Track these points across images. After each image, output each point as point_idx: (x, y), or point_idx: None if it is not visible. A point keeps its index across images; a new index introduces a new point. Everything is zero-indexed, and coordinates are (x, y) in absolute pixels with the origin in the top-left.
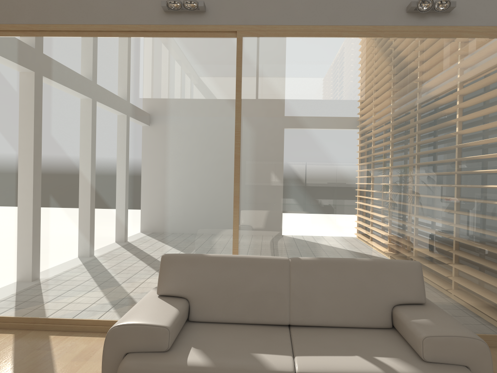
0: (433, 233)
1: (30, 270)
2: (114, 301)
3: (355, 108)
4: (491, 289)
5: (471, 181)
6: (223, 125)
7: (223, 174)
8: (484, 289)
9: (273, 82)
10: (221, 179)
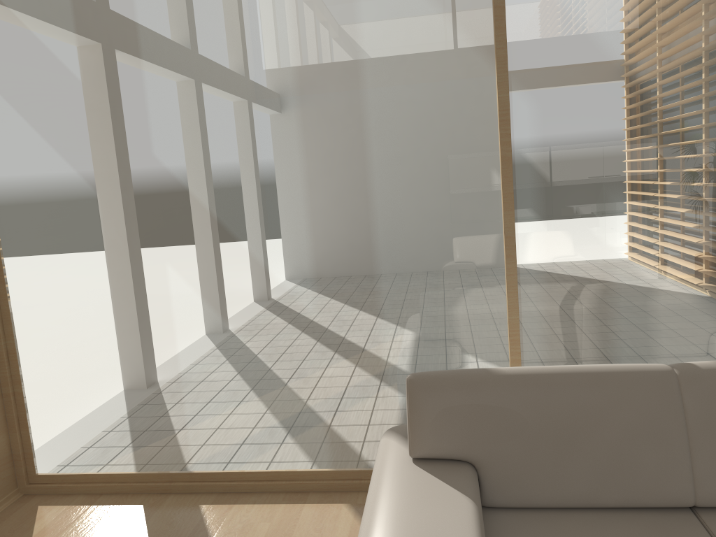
0: None
1: (152, 395)
2: (300, 438)
3: None
4: None
5: None
6: (473, 101)
7: (479, 196)
8: None
9: (571, 1)
10: (476, 207)
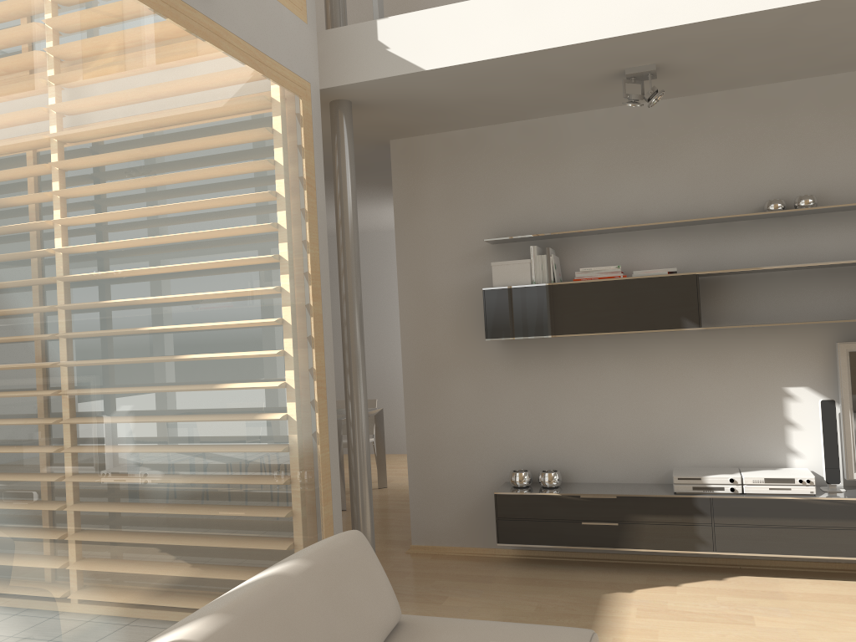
0: (212, 468)
1: None
2: None
3: (54, 149)
4: (285, 552)
5: (250, 346)
6: None
7: None
8: (278, 556)
9: None
10: None
